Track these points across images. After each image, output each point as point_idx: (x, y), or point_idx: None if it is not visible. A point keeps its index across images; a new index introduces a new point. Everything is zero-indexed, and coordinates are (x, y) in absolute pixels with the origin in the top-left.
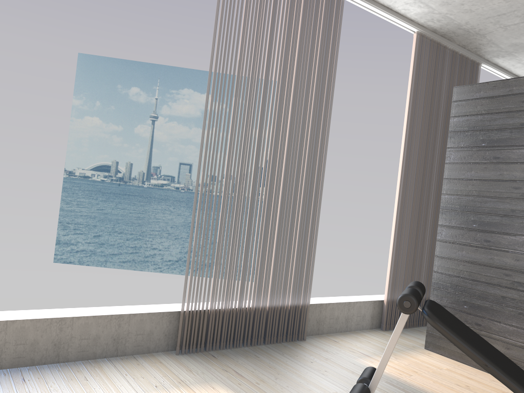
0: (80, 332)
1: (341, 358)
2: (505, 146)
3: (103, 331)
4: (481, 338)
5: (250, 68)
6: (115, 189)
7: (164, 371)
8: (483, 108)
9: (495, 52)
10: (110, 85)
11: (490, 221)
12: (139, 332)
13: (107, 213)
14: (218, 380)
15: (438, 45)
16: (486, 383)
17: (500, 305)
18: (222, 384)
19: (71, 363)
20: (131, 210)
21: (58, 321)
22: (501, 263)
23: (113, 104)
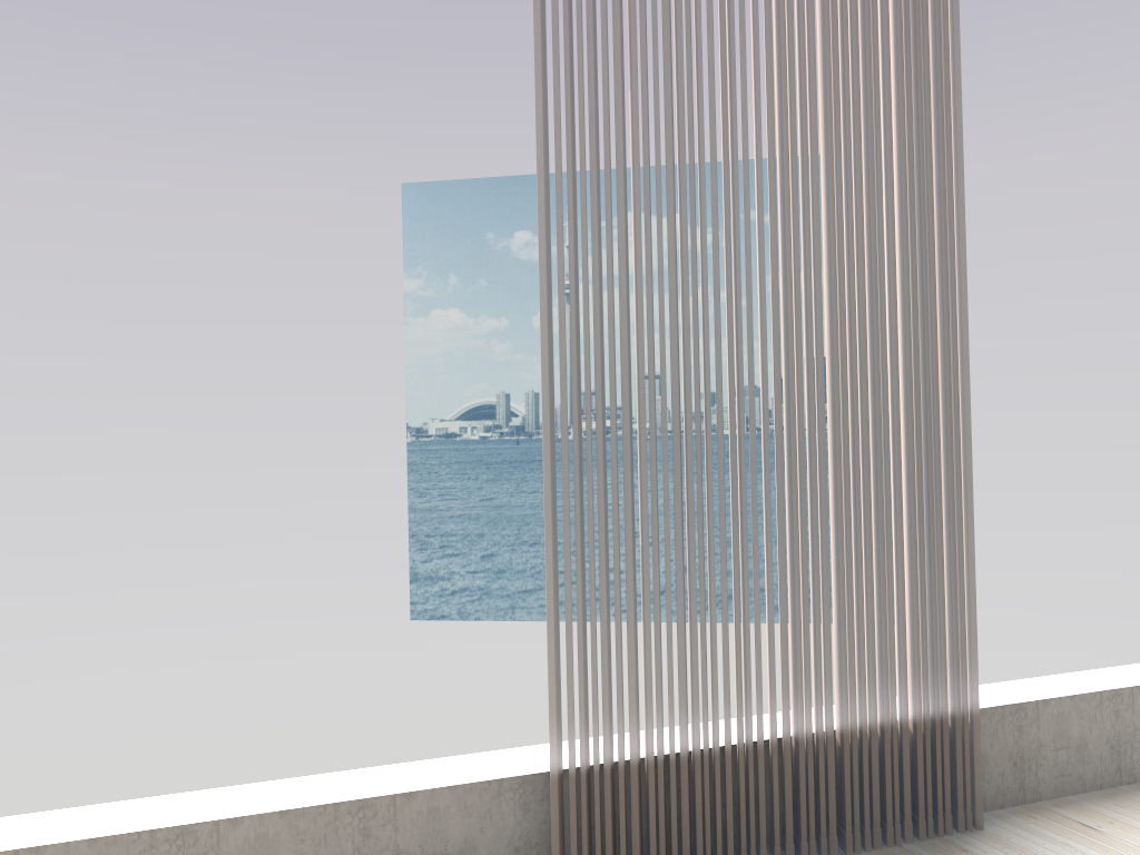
0: None
1: None
2: None
3: None
4: None
5: None
6: (510, 453)
7: None
8: None
9: None
10: (471, 236)
11: None
12: (431, 849)
13: (501, 506)
14: None
15: None
16: None
17: None
18: None
19: None
20: None
21: (172, 837)
22: None
23: (483, 274)
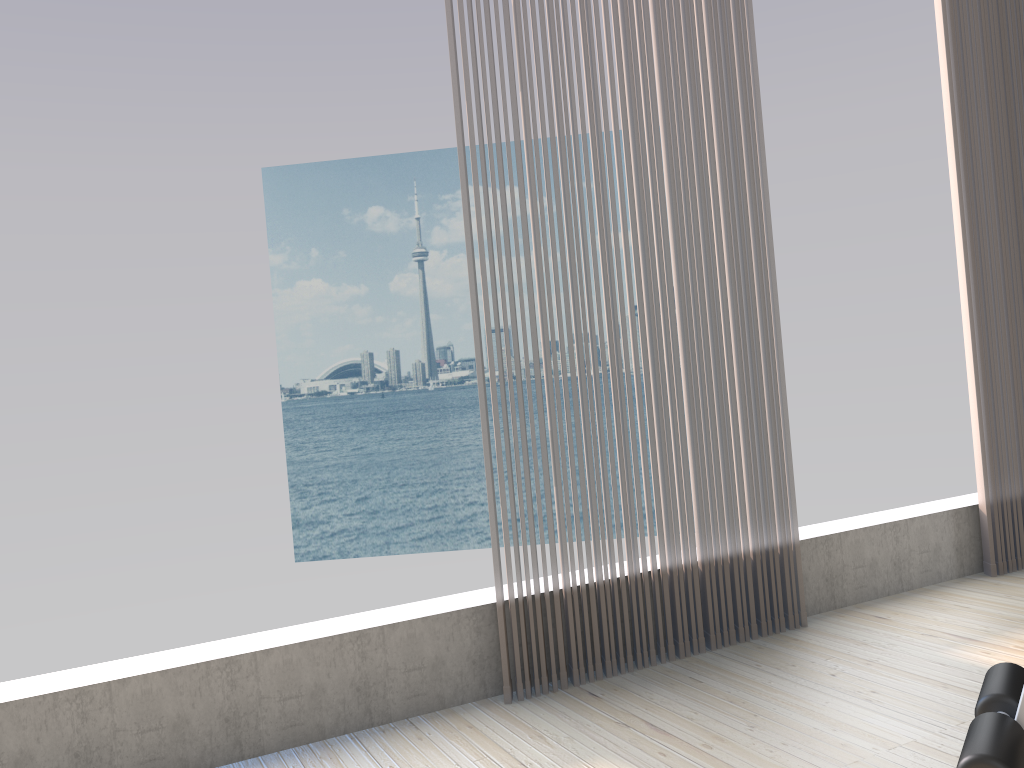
0: (277, 685)
1: (904, 655)
2: None
3: (330, 675)
4: None
5: (543, 16)
6: (377, 405)
7: (479, 746)
8: None
9: None
10: (329, 213)
11: None
12: (412, 665)
13: (371, 453)
14: (610, 752)
15: None
16: None
17: None
18: (619, 759)
19: (271, 755)
20: (414, 439)
21: (222, 666)
22: None
23: (342, 247)
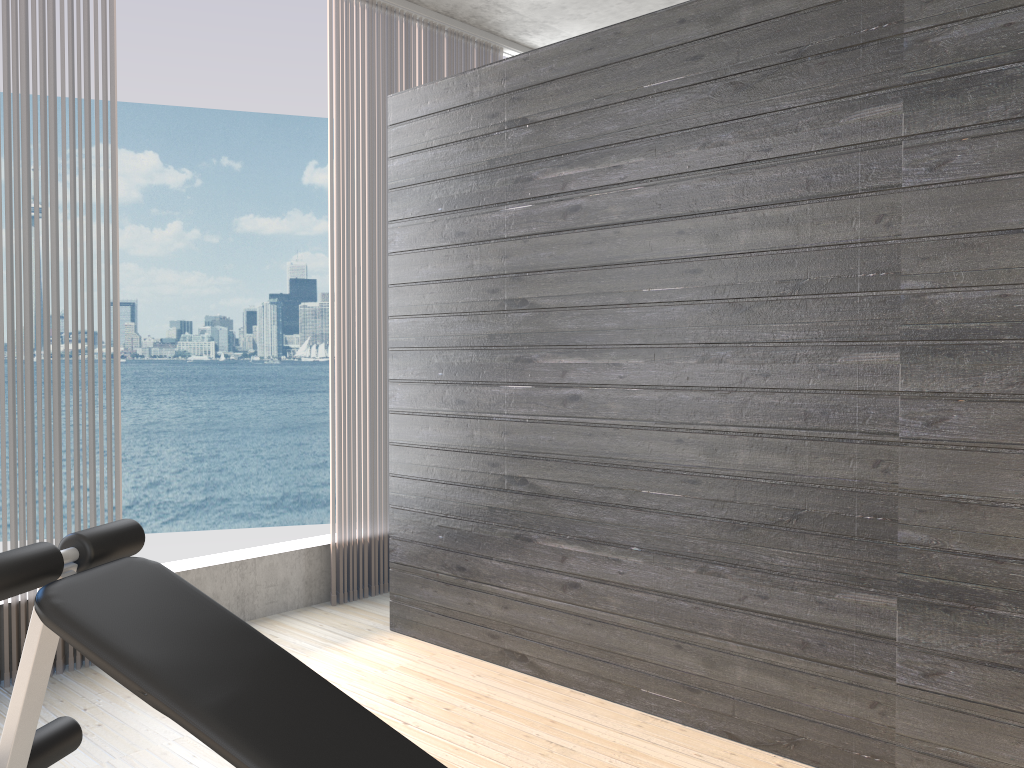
0: None
1: None
2: (471, 208)
3: None
4: (224, 624)
5: None
6: None
7: None
8: (434, 136)
9: (515, 24)
10: None
11: (462, 362)
12: None
13: None
14: None
15: (389, 13)
16: (458, 684)
17: (489, 525)
18: None
19: None
20: None
21: None
22: (484, 442)
23: None
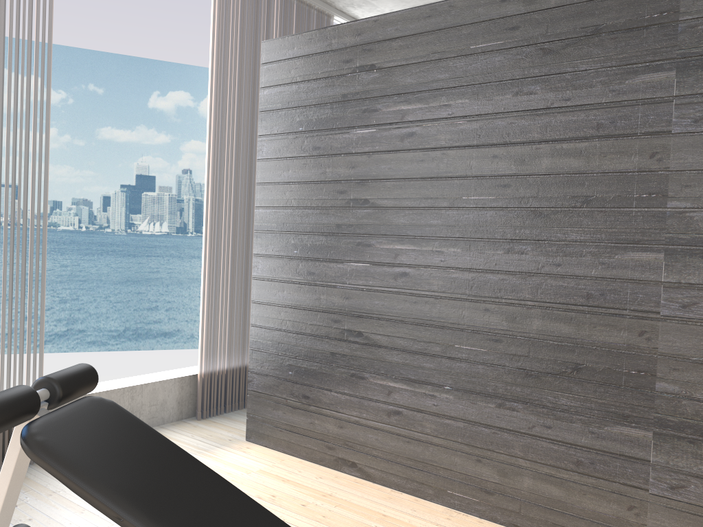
0: None
1: None
2: (326, 129)
3: None
4: (171, 453)
5: None
6: None
7: None
8: (298, 74)
9: None
10: None
11: (314, 243)
12: None
13: None
14: None
15: None
16: (307, 484)
17: (330, 365)
18: None
19: None
20: None
21: None
22: (329, 304)
23: None
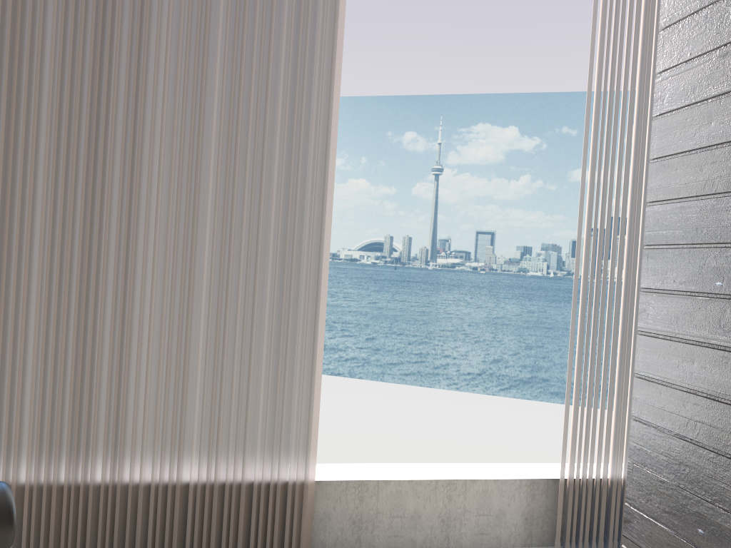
0: None
1: None
2: None
3: None
4: None
5: None
6: (390, 274)
7: None
8: None
9: None
10: (377, 133)
11: None
12: None
13: (381, 308)
14: None
15: None
16: None
17: None
18: None
19: None
20: (412, 302)
21: None
22: None
23: (383, 158)
